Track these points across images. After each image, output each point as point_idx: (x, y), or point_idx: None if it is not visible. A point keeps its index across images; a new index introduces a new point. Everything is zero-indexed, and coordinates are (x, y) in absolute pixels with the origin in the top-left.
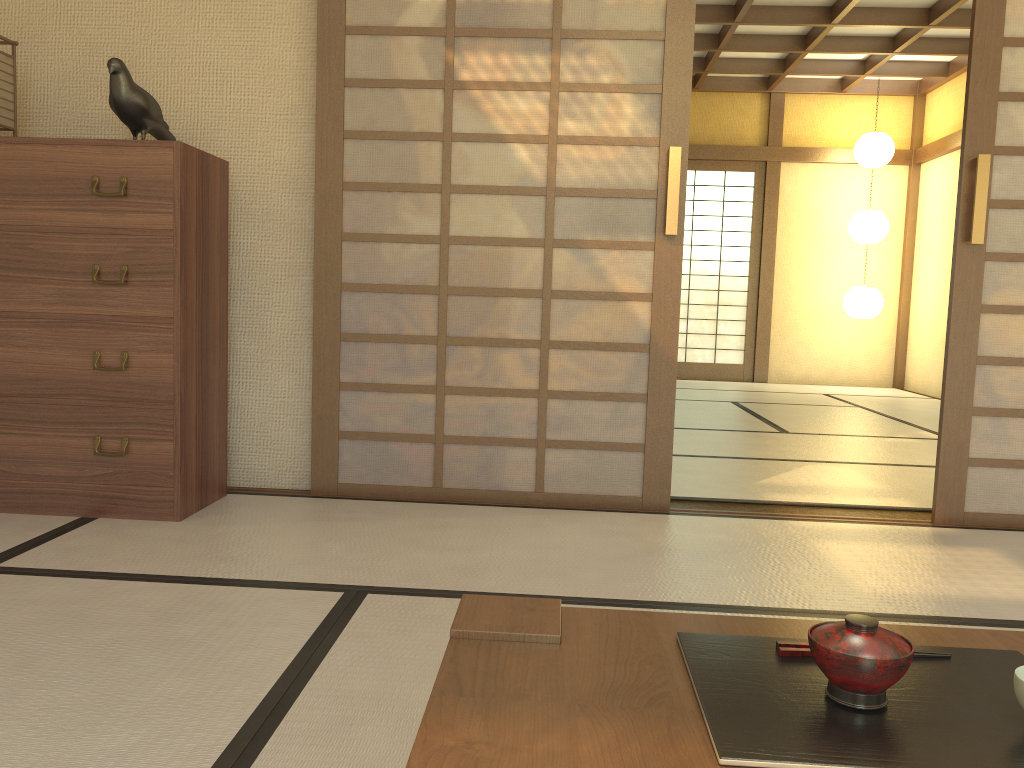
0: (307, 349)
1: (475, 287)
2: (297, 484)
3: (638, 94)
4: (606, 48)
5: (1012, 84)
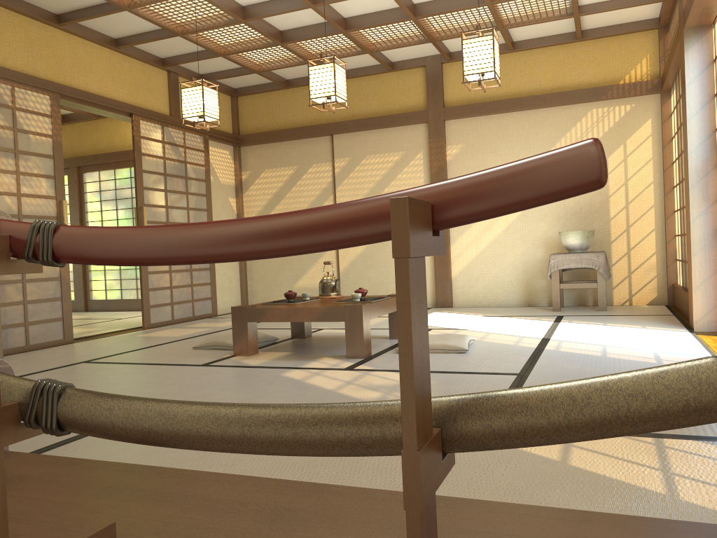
0: None
1: None
2: None
3: (47, 178)
4: (35, 159)
5: (146, 184)
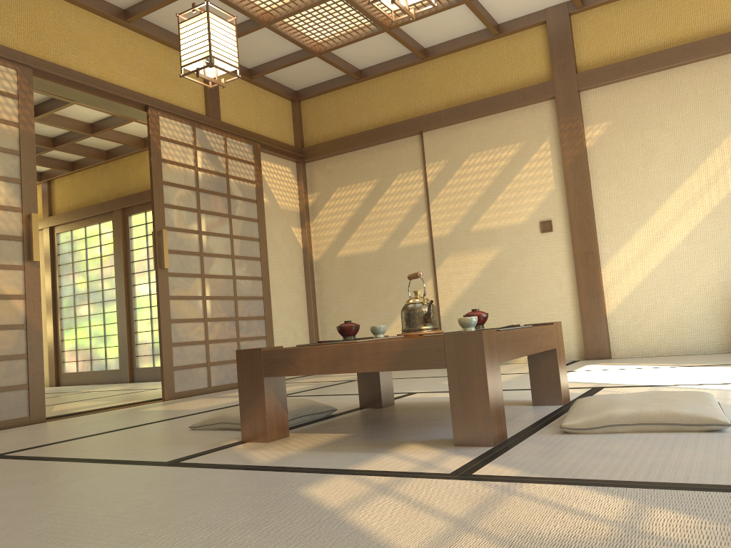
0: None
1: None
2: None
3: (8, 182)
4: None
5: (168, 200)
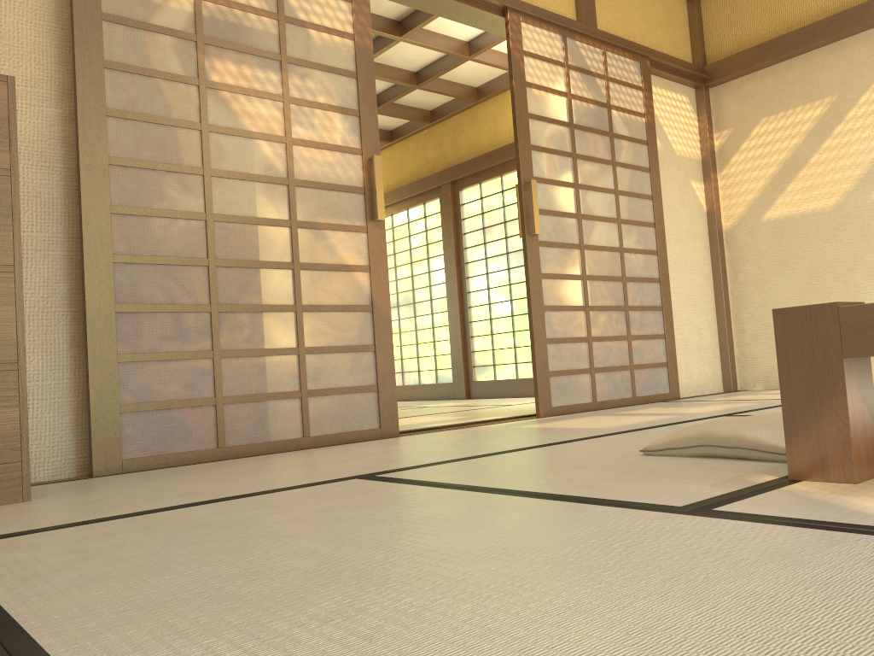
0: (62, 327)
1: (239, 259)
2: (59, 475)
3: (344, 114)
4: (319, 76)
5: (535, 141)
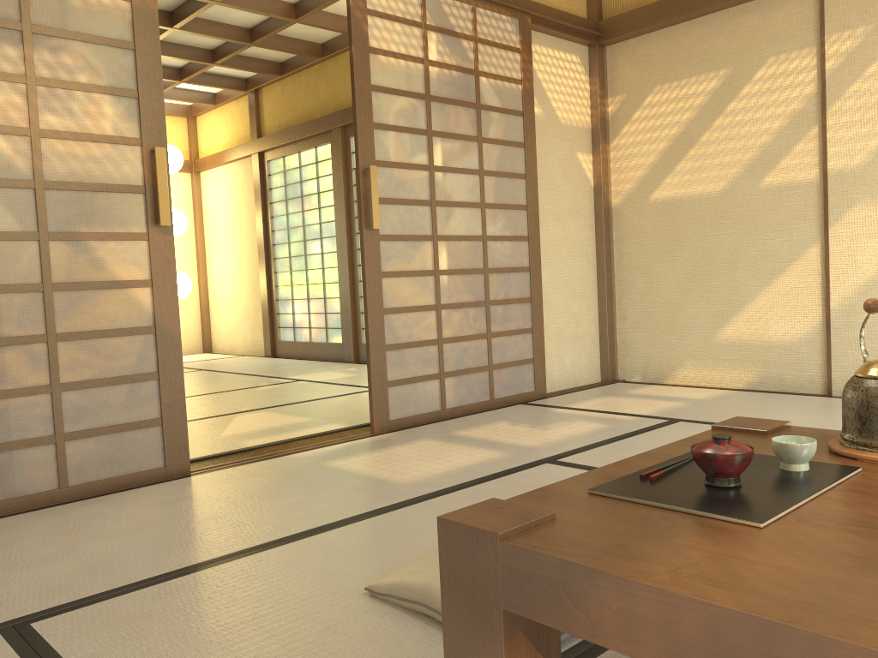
0: None
1: None
2: None
3: (116, 96)
4: (80, 49)
5: (379, 118)
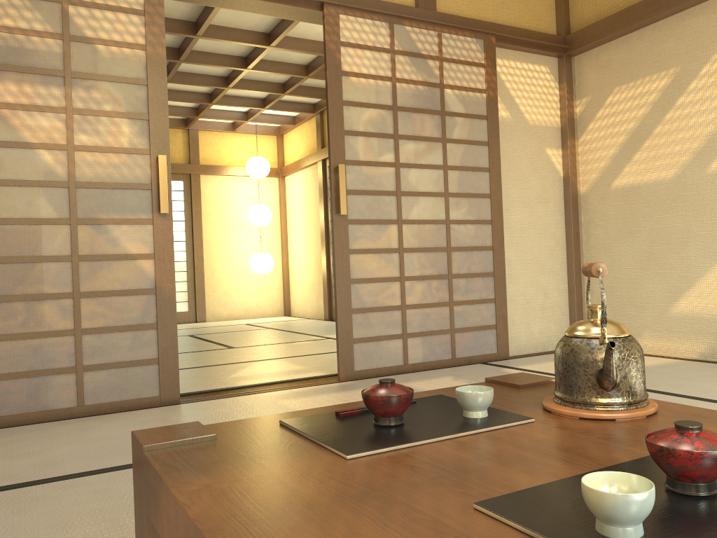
0: None
1: (15, 256)
2: None
3: (132, 119)
4: (106, 87)
5: (350, 126)
